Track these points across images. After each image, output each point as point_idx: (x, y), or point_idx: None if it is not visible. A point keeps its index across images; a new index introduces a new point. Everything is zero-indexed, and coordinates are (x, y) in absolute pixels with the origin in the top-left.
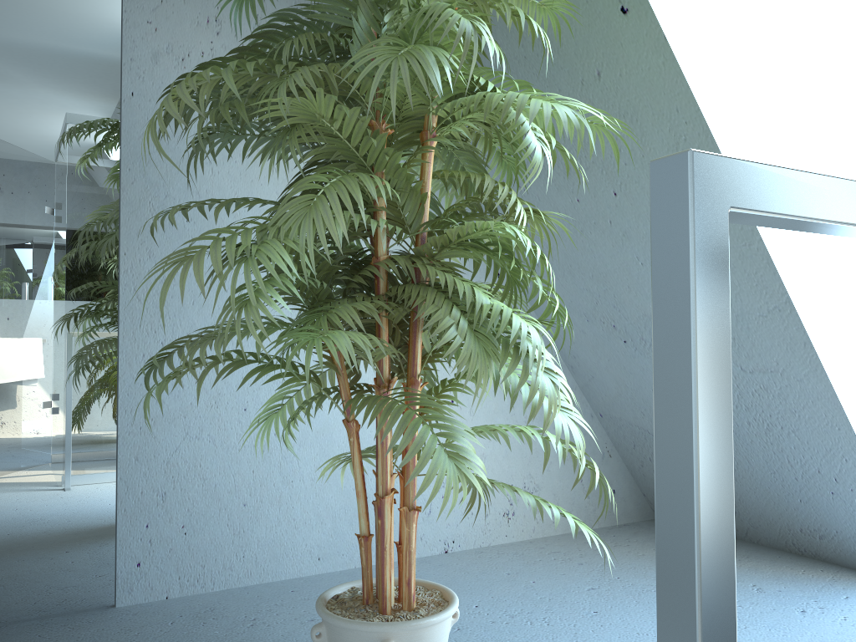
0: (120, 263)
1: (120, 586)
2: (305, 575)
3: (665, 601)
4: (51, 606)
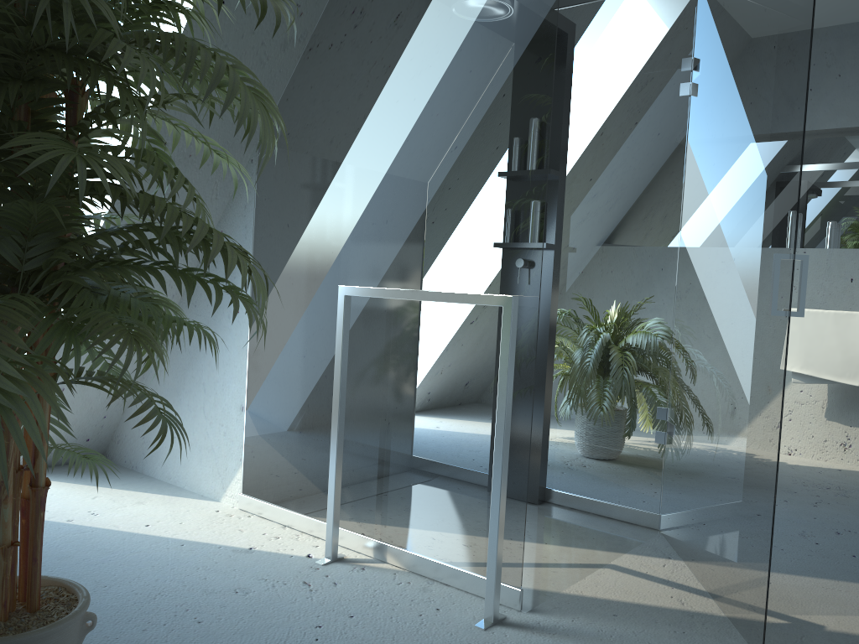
0: None
1: None
2: None
3: (508, 388)
4: None
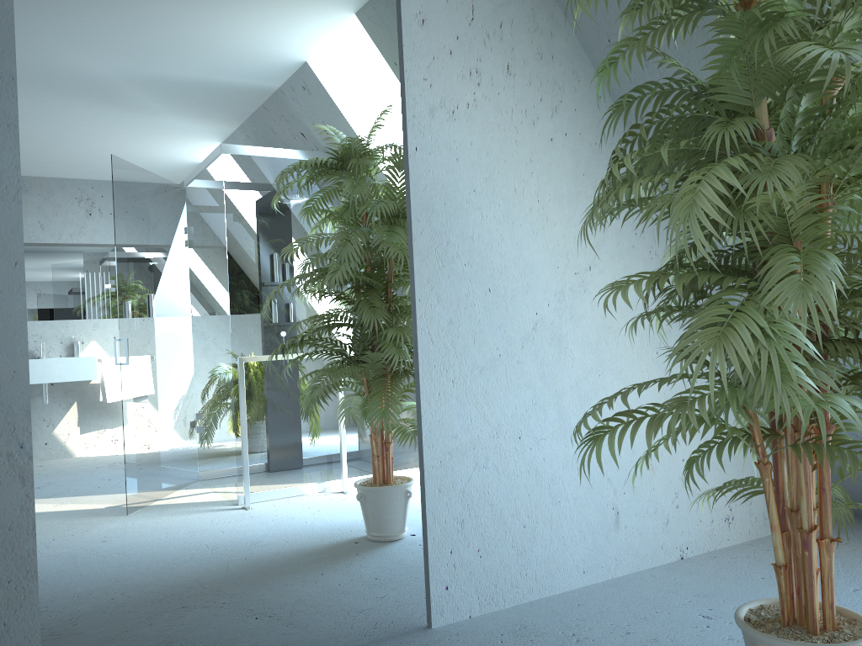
0: (416, 309)
1: (434, 609)
2: (574, 588)
3: None
4: (381, 631)
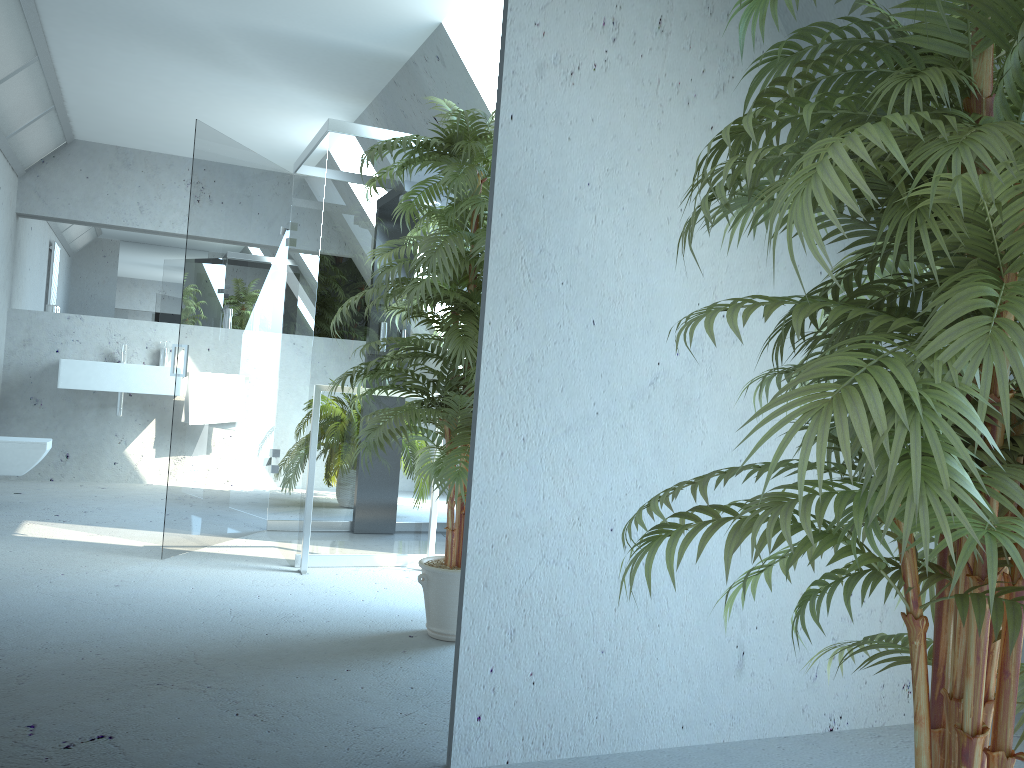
0: (484, 335)
1: (457, 743)
2: (665, 747)
3: None
4: (378, 761)
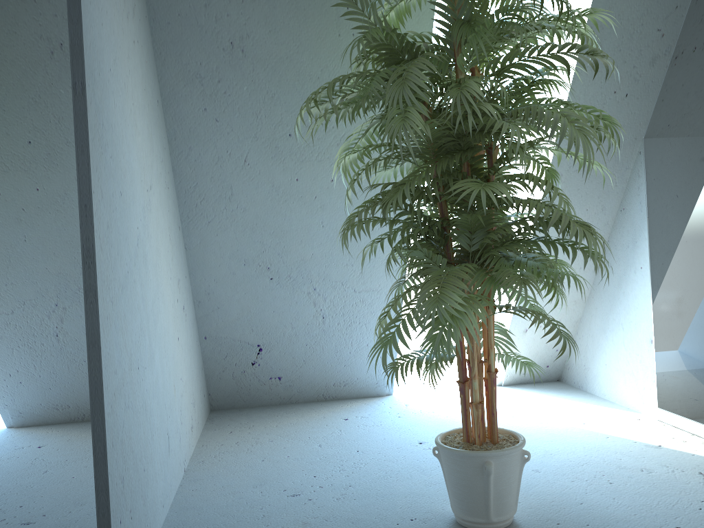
0: (93, 204)
1: None
2: (161, 526)
3: None
4: None
